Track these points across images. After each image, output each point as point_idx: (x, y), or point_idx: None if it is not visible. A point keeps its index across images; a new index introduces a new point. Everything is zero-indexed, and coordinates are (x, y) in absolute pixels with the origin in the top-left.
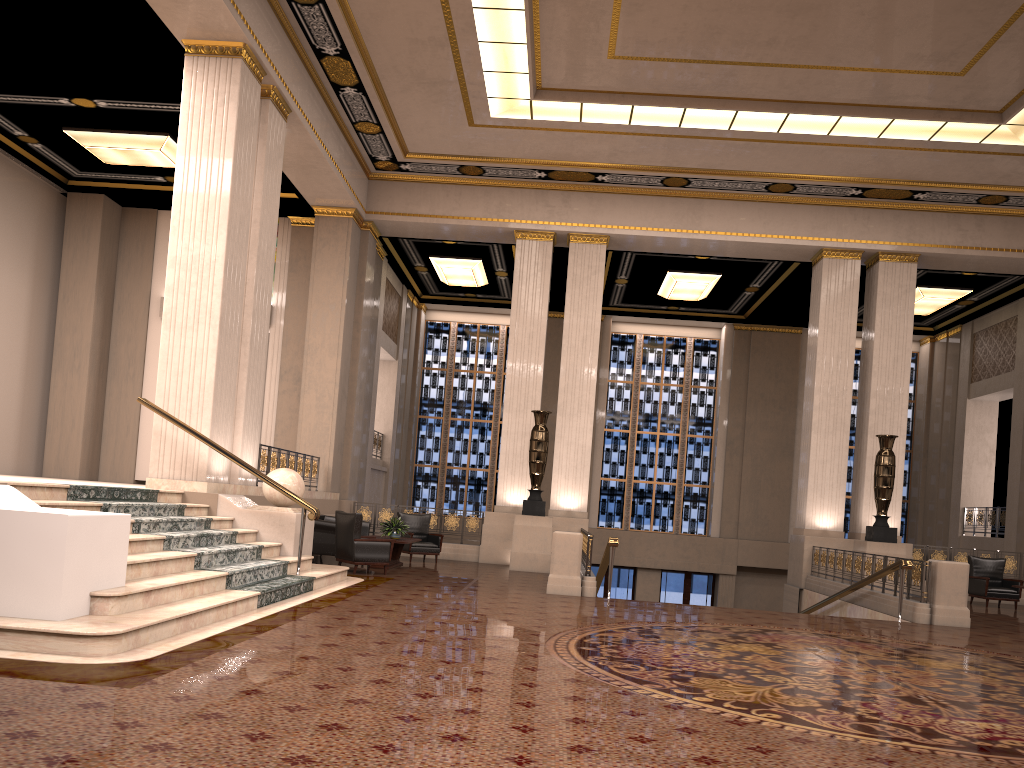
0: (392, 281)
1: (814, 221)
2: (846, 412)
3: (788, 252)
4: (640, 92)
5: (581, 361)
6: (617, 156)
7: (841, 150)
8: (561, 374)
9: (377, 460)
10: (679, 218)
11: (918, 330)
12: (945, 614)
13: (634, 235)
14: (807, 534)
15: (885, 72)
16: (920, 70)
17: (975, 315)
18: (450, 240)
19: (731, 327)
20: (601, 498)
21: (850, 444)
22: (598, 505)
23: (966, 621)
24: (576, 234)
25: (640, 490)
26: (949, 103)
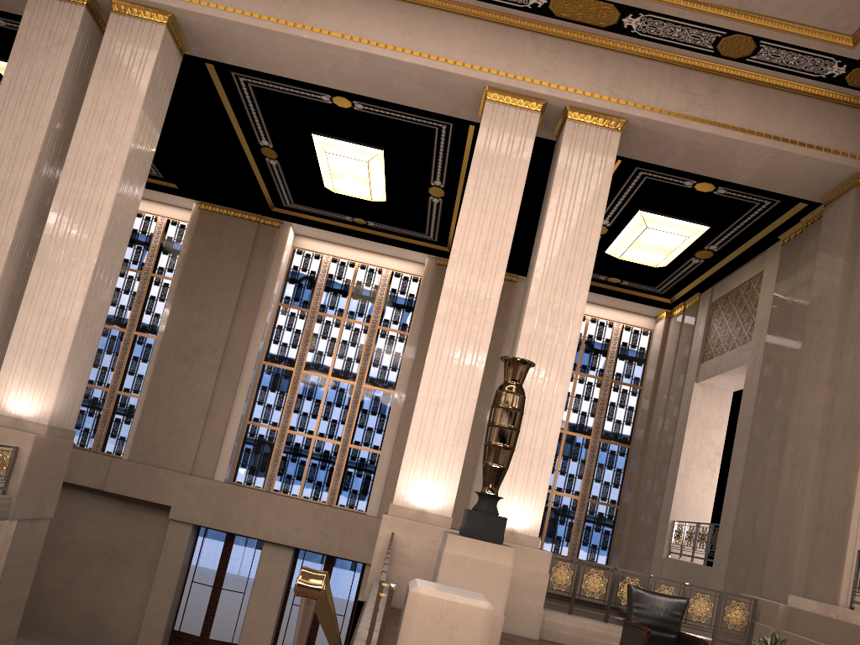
0: None
1: (478, 42)
2: (485, 332)
3: (442, 93)
4: None
5: (91, 189)
6: None
7: None
8: (54, 203)
9: None
10: (278, 2)
11: (653, 300)
12: None
13: (207, 16)
14: (394, 513)
15: None
16: None
17: (715, 277)
18: None
19: (434, 261)
20: (244, 447)
21: None
22: (239, 455)
23: None
24: (122, 1)
25: (295, 444)
26: None
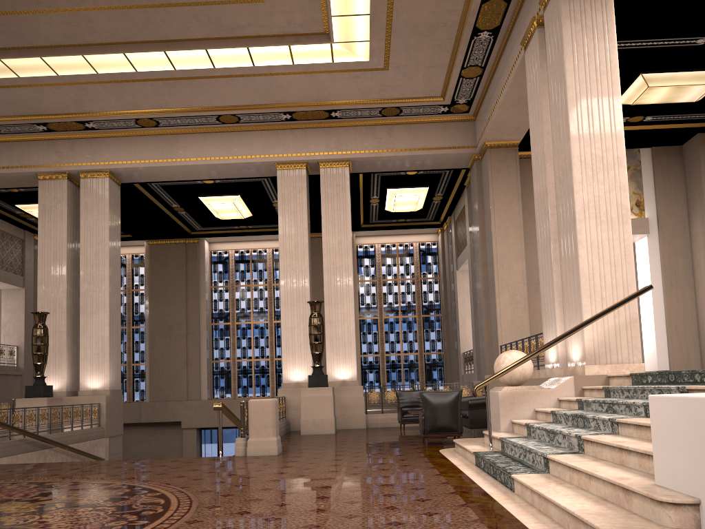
0: (1, 227)
1: (264, 142)
2: (306, 287)
3: (255, 169)
4: (40, 45)
5: (96, 270)
6: (83, 105)
7: (240, 80)
8: (81, 282)
9: (6, 366)
10: (160, 151)
11: (429, 224)
12: (256, 445)
13: (127, 167)
14: (284, 387)
15: (203, 5)
16: (227, 0)
17: (451, 207)
18: (3, 188)
19: None
20: (214, 376)
21: (396, 315)
22: (212, 382)
23: (274, 449)
24: (84, 172)
25: (243, 367)
26: (281, 29)
